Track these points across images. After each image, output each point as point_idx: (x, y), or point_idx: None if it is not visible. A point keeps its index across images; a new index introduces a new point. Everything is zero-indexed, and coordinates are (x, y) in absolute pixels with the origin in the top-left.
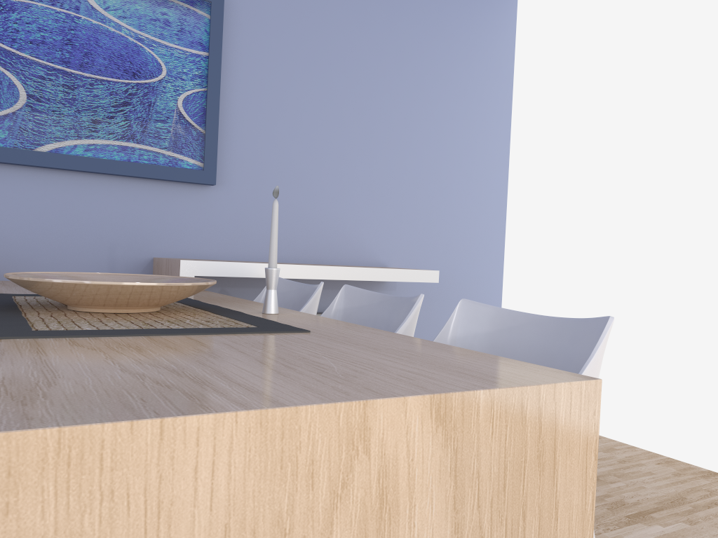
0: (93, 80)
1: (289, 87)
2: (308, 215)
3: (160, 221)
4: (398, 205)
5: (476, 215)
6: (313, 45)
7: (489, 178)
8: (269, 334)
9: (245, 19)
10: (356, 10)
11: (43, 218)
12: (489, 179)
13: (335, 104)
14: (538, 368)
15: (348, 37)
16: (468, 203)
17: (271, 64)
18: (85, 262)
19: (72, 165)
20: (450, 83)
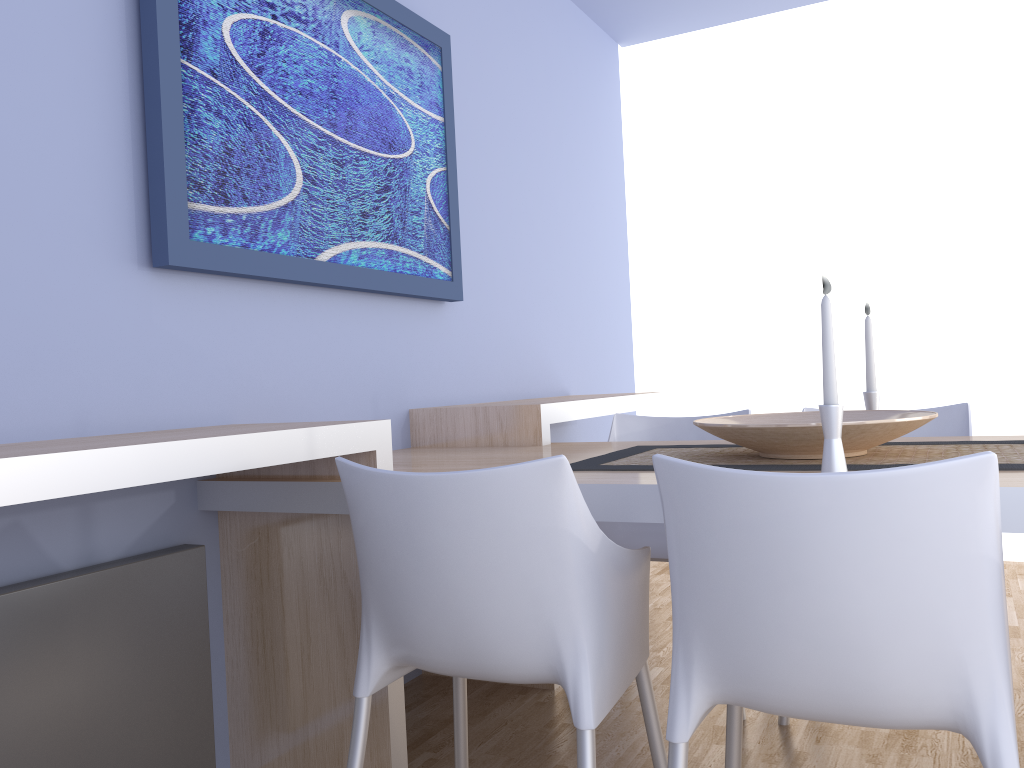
0: (358, 153)
1: (490, 167)
2: (515, 335)
3: (410, 356)
4: (570, 316)
5: (615, 323)
6: (501, 112)
7: (619, 279)
8: None
9: (452, 72)
10: (526, 68)
11: (313, 363)
12: (619, 280)
13: (522, 189)
14: None
15: (524, 103)
16: (610, 310)
17: (475, 134)
18: None
19: (351, 281)
20: (589, 163)
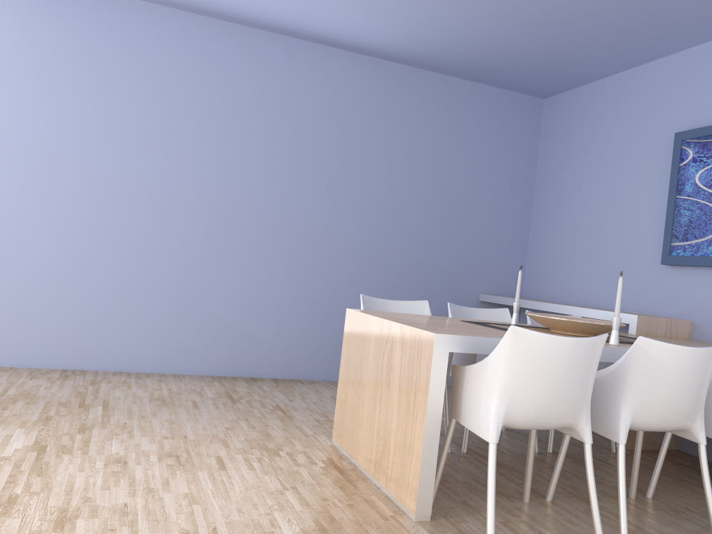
0: None
1: None
2: None
3: None
4: None
5: None
6: None
7: None
8: None
9: None
10: None
11: None
12: None
13: None
14: (452, 334)
15: None
16: None
17: None
18: None
19: None
20: None
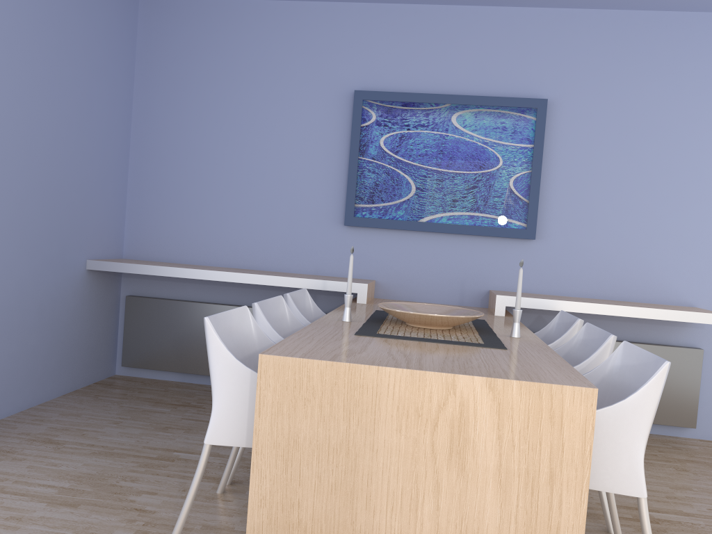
0: (454, 174)
1: (601, 160)
2: (614, 261)
3: (495, 265)
4: (709, 252)
5: None
6: (624, 124)
7: None
8: (481, 347)
9: (565, 113)
10: (669, 87)
11: (422, 262)
12: None
13: (644, 169)
14: (579, 380)
15: (660, 111)
16: None
17: (585, 144)
18: (445, 291)
19: (439, 229)
20: None
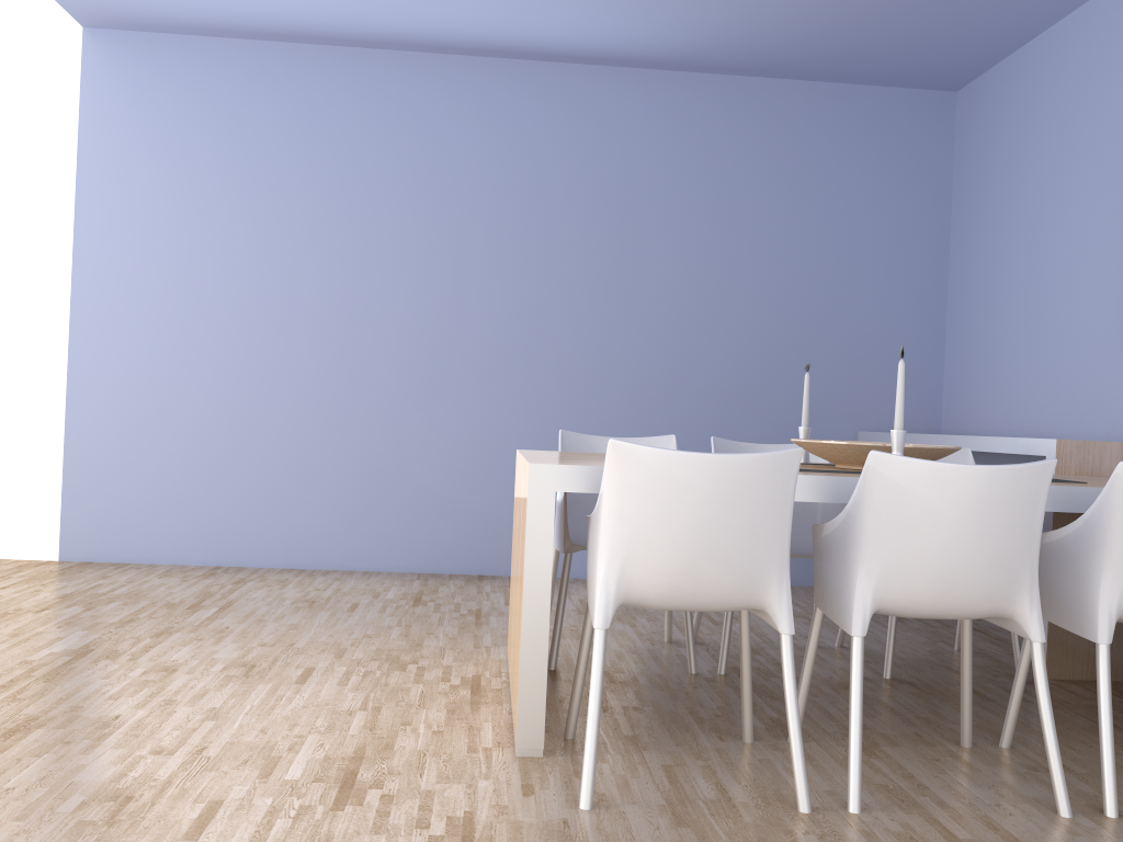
0: None
1: None
2: None
3: None
4: None
5: None
6: None
7: None
8: None
9: None
10: None
11: None
12: None
13: None
14: (566, 464)
15: None
16: None
17: None
18: None
19: None
20: None
